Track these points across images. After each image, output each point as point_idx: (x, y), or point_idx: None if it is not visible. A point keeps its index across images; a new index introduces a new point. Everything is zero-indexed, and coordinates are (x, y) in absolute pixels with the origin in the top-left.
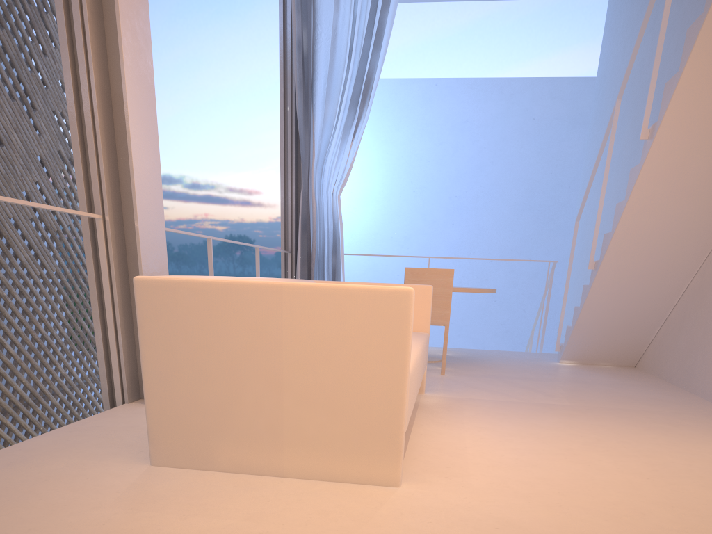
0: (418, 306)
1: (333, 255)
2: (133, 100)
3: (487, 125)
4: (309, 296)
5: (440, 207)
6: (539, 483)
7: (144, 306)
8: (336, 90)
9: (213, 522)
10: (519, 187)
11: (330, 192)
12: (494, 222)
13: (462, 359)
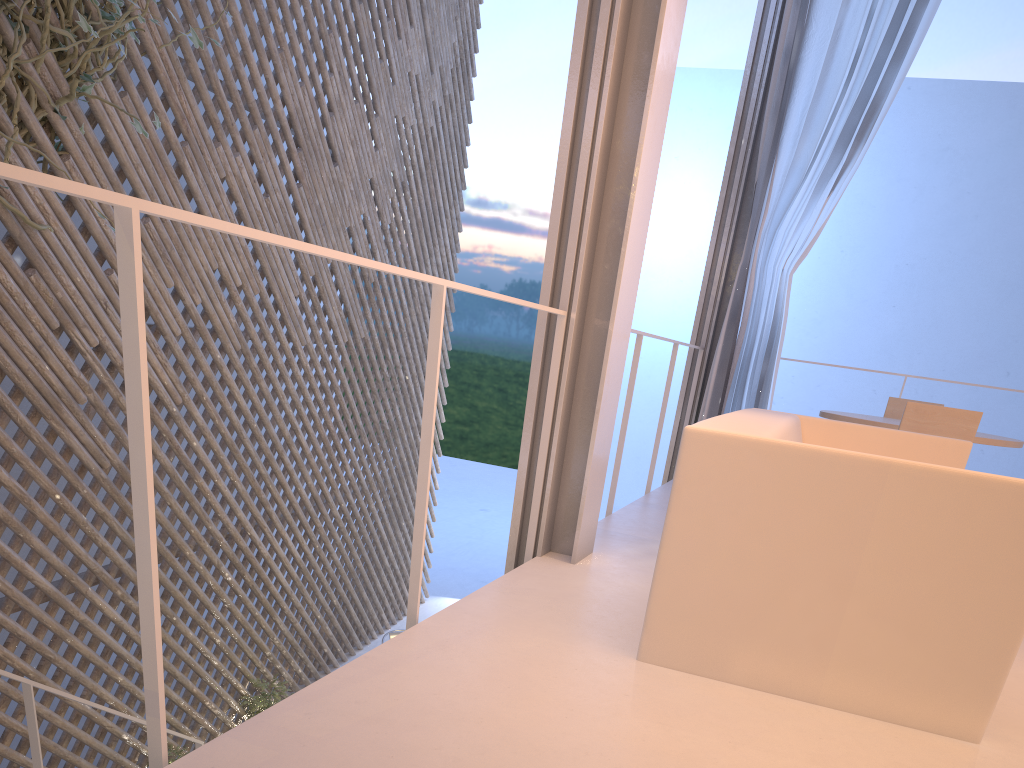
0: None
1: (765, 359)
2: (644, 164)
3: (979, 157)
4: (926, 482)
5: (878, 279)
6: None
7: (689, 465)
8: (821, 120)
9: (772, 759)
10: (1012, 258)
11: (779, 268)
12: (961, 309)
13: None
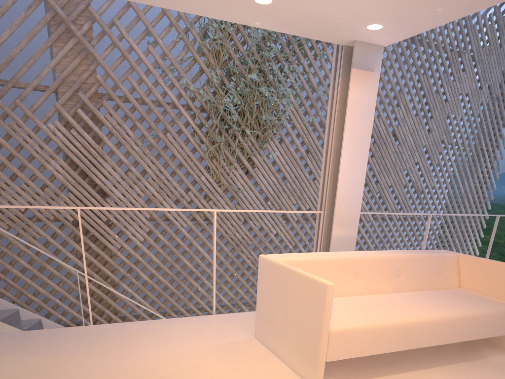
0: None
1: None
2: (347, 154)
3: None
4: (297, 277)
5: None
6: None
7: (259, 268)
8: None
9: (220, 365)
10: None
11: None
12: None
13: None
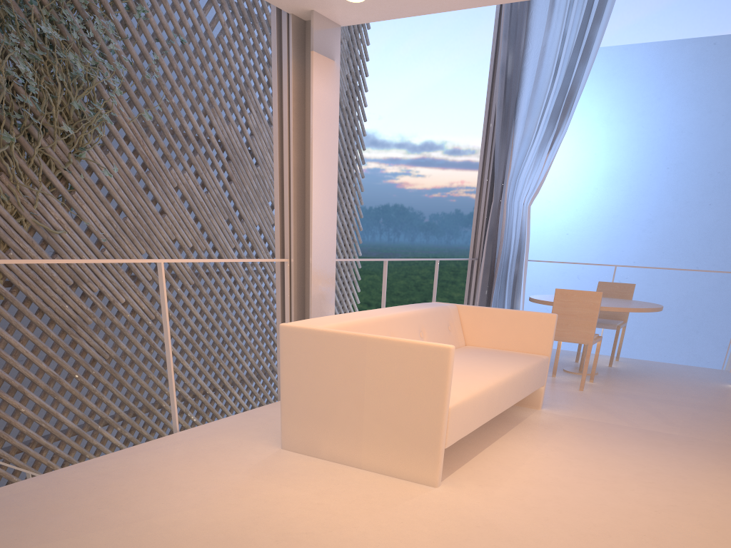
0: (542, 332)
1: (516, 263)
2: (317, 175)
3: None
4: (383, 346)
5: (697, 185)
6: (551, 500)
7: (284, 344)
8: (538, 105)
9: (295, 492)
10: None
11: (521, 203)
12: None
13: (622, 373)
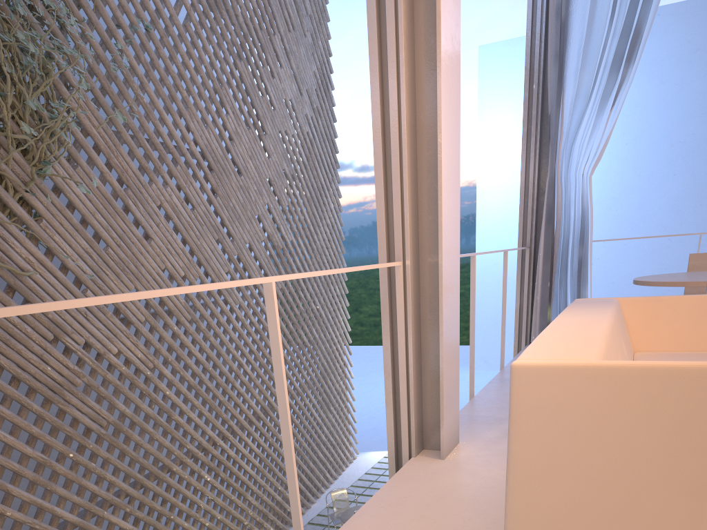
0: None
1: (580, 245)
2: (445, 128)
3: None
4: None
5: (659, 157)
6: None
7: (521, 397)
8: (595, 54)
9: None
10: None
11: (579, 174)
12: None
13: None
